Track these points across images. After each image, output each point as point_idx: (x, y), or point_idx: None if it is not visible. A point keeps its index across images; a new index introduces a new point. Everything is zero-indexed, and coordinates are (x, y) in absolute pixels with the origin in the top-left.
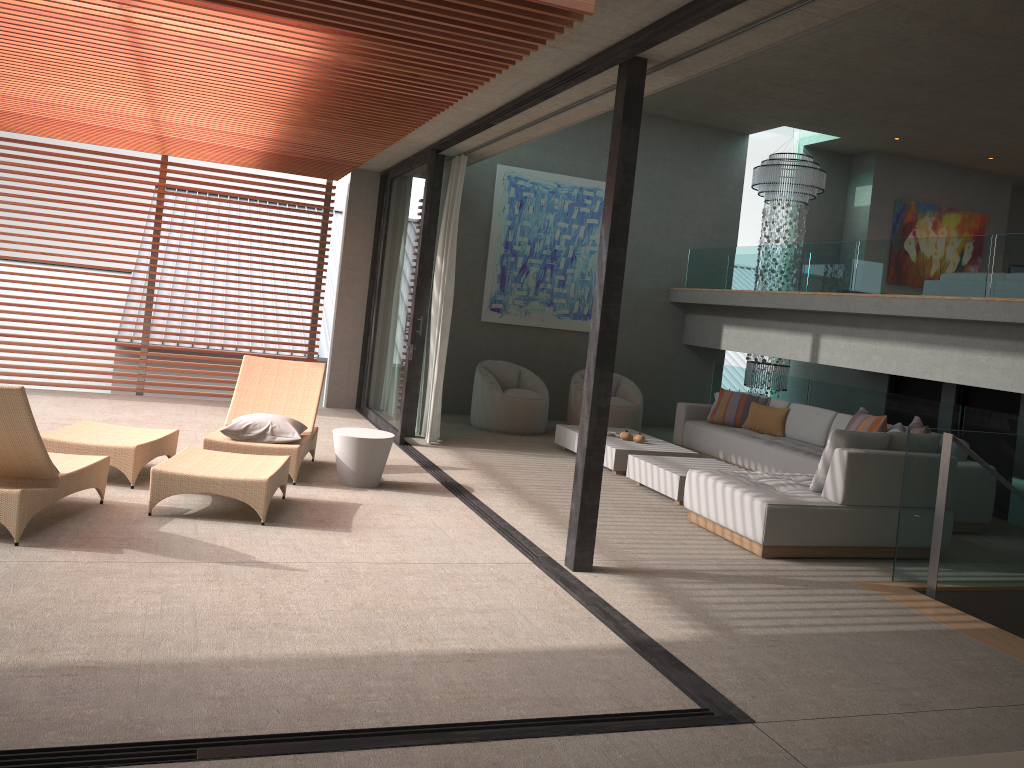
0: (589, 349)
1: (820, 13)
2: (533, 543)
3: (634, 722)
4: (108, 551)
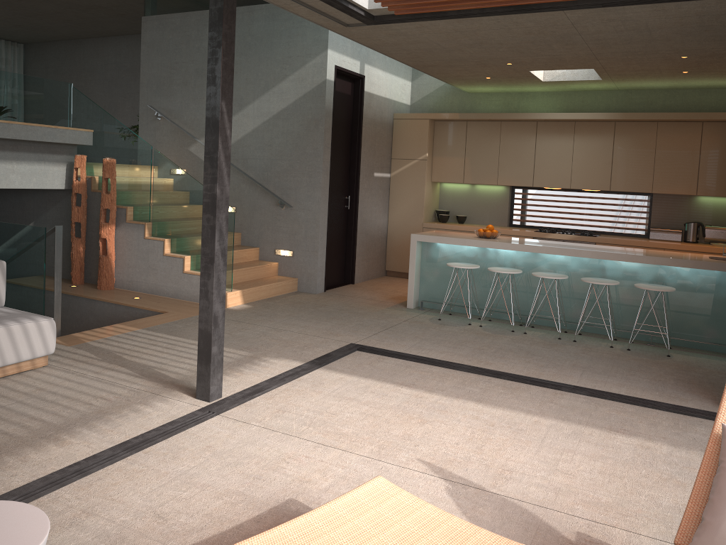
0: (219, 212)
1: (288, 5)
2: (165, 423)
3: (397, 353)
4: (592, 540)
